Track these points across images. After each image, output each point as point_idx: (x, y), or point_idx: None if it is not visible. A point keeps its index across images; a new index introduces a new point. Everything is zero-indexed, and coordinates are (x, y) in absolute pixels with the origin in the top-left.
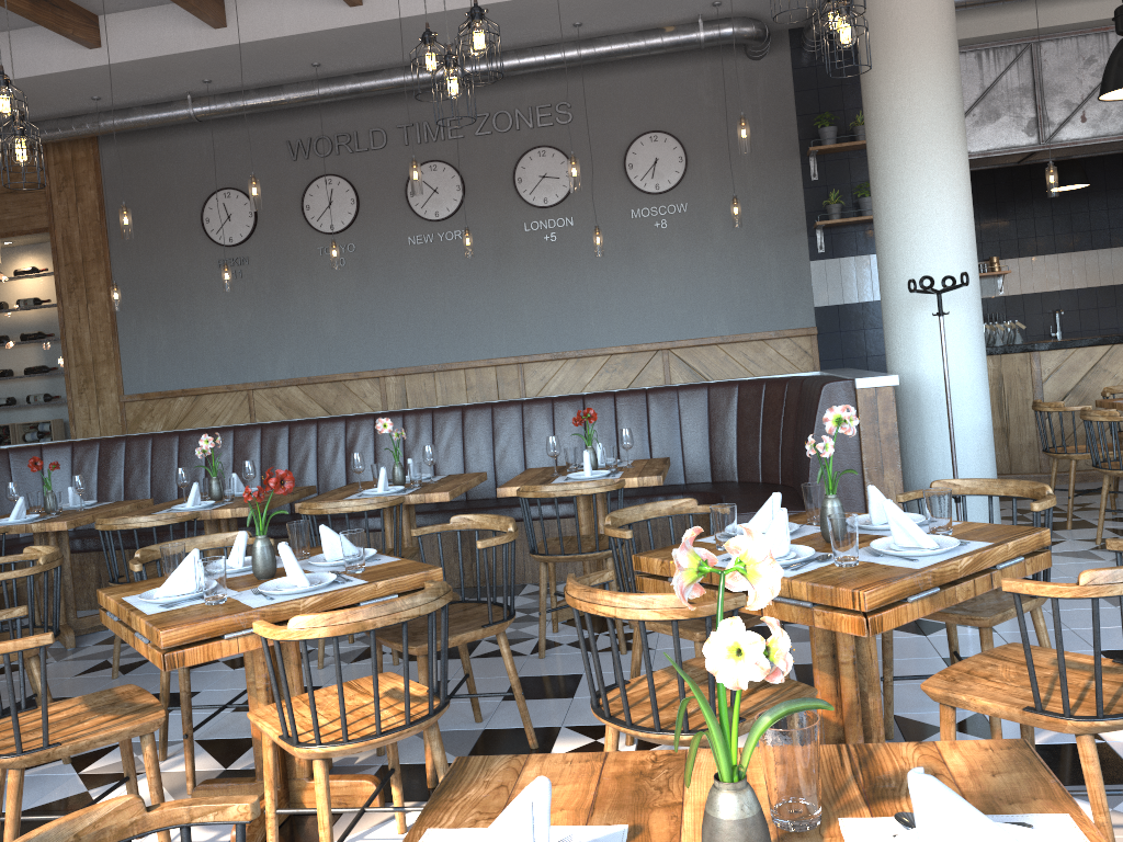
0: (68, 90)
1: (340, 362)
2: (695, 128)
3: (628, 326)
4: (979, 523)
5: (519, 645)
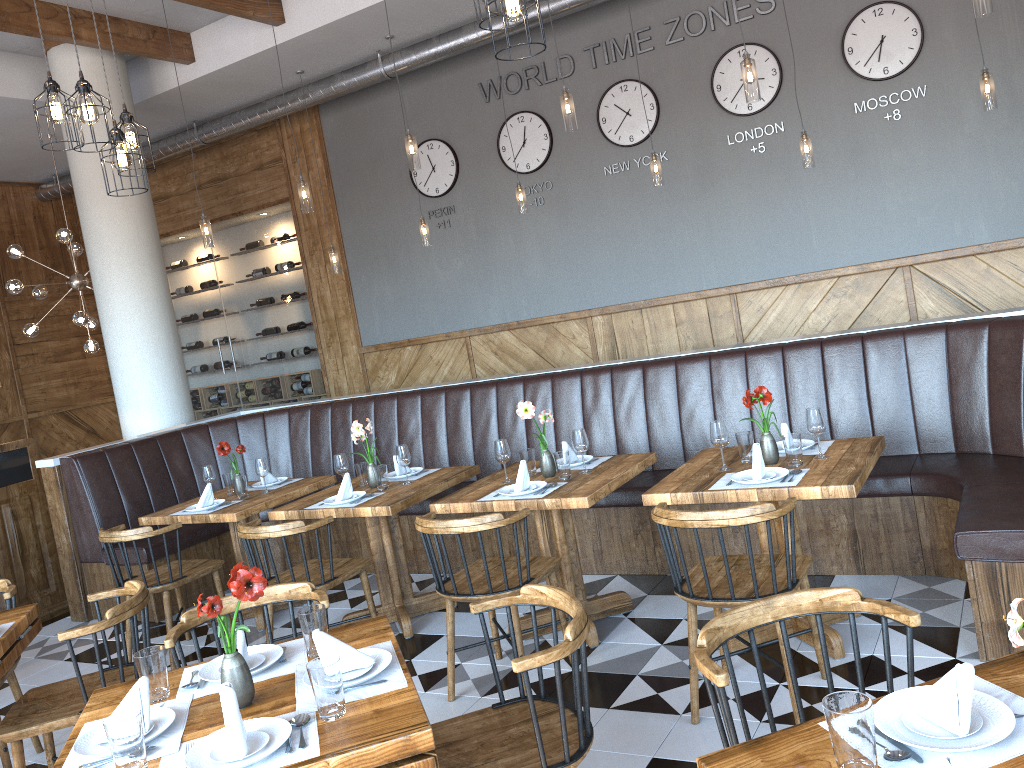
0: (272, 69)
1: (547, 304)
2: None
3: (858, 241)
4: None
5: (675, 691)
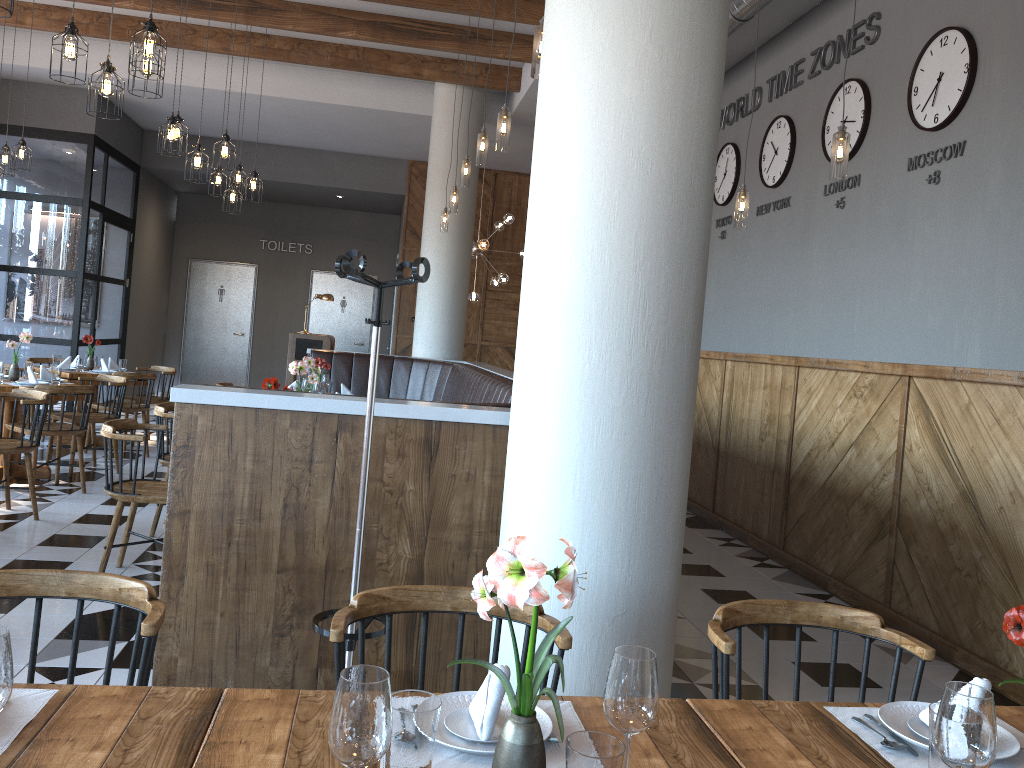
0: None
1: (710, 339)
2: (994, 10)
3: (882, 333)
4: None
5: None
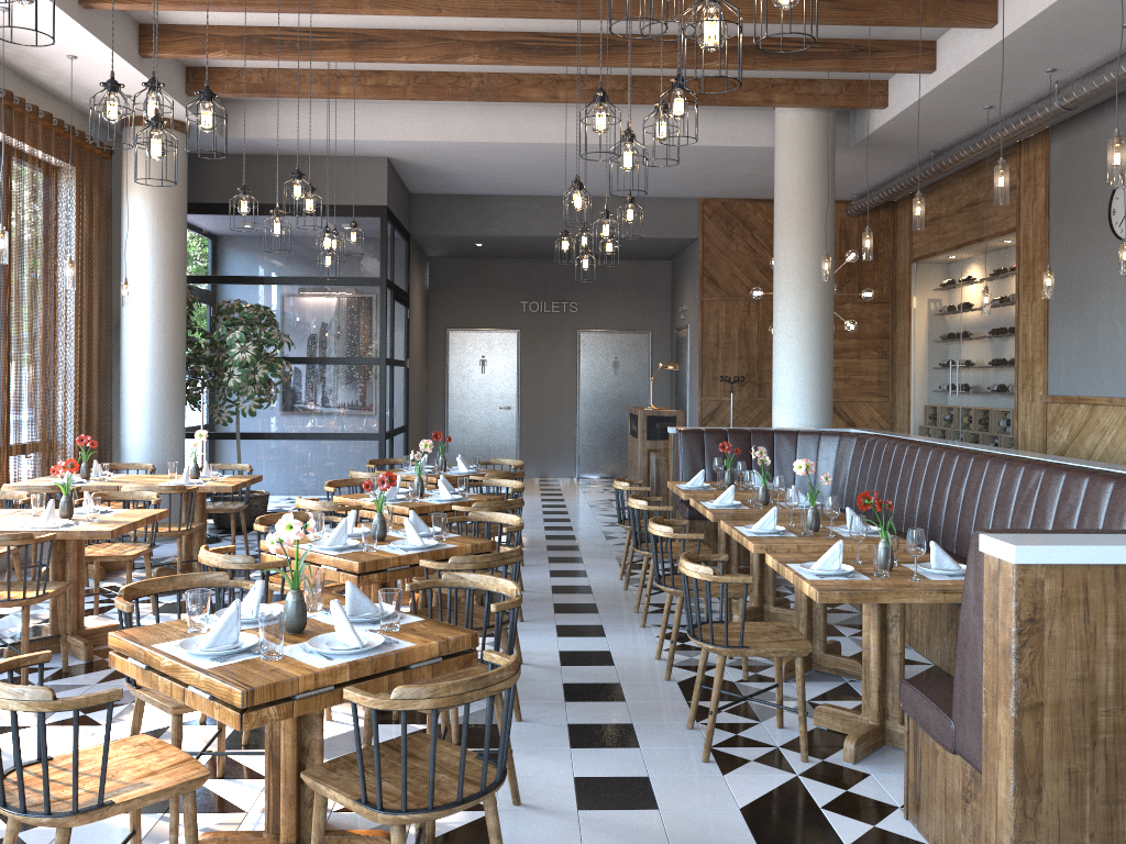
0: (953, 108)
1: None
2: None
3: None
4: (305, 672)
5: (731, 716)
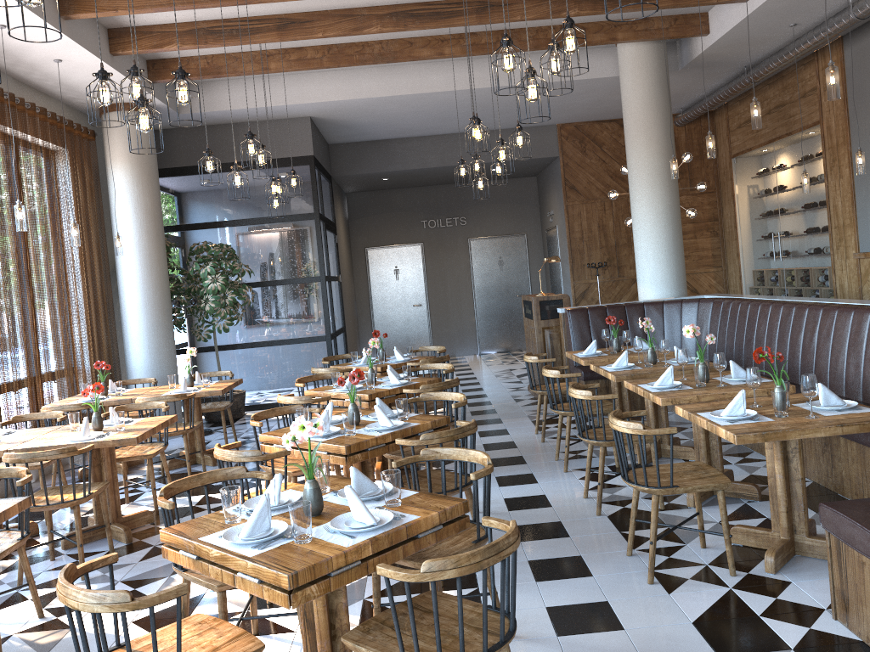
0: (765, 28)
1: None
2: None
3: None
4: (336, 552)
5: (660, 541)
